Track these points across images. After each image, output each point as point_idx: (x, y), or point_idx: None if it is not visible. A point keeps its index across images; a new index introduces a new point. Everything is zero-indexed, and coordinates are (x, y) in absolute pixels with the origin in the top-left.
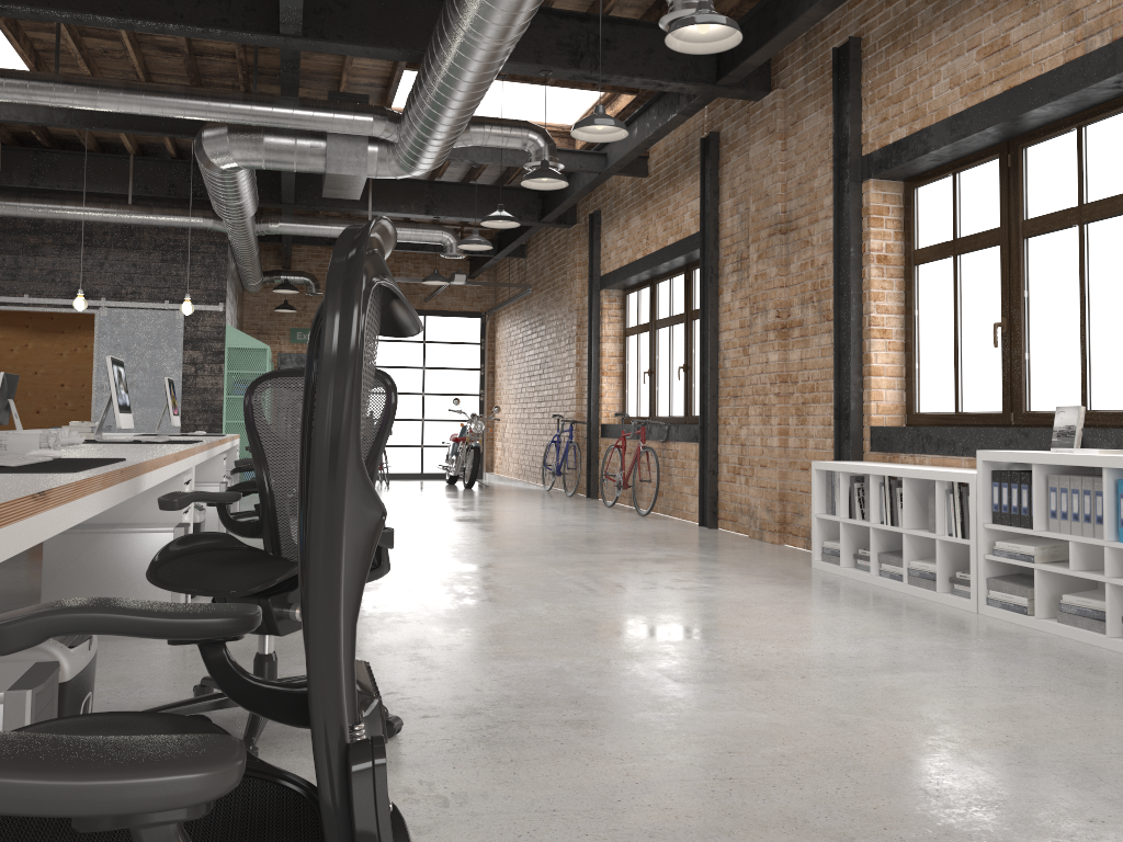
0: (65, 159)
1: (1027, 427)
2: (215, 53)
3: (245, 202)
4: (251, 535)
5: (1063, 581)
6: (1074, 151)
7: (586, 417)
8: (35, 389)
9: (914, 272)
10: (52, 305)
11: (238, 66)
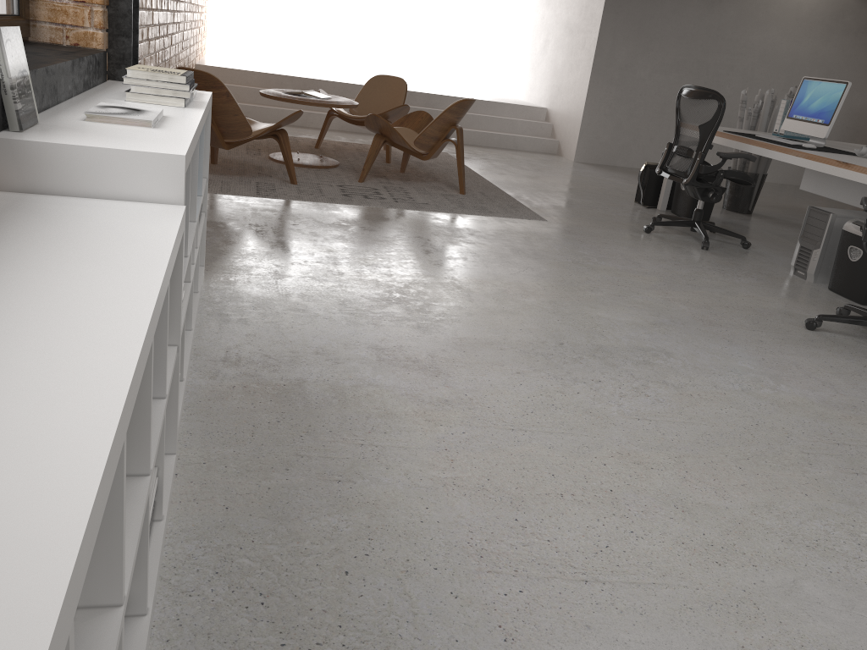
0: None
1: None
2: None
3: None
4: None
5: None
6: None
7: None
8: None
9: None
10: None
11: None
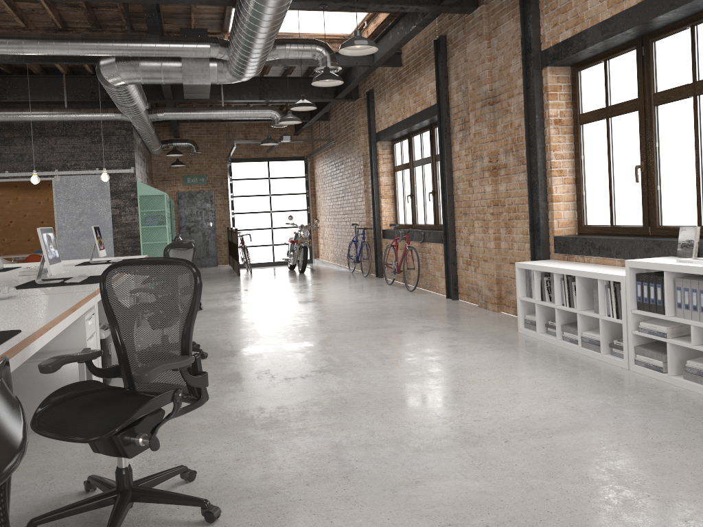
0: (21, 81)
1: (660, 236)
2: (105, 5)
3: (136, 104)
4: (114, 376)
5: (687, 349)
6: (689, 44)
7: (372, 225)
8: (25, 226)
9: (580, 129)
10: (23, 176)
11: (121, 14)
